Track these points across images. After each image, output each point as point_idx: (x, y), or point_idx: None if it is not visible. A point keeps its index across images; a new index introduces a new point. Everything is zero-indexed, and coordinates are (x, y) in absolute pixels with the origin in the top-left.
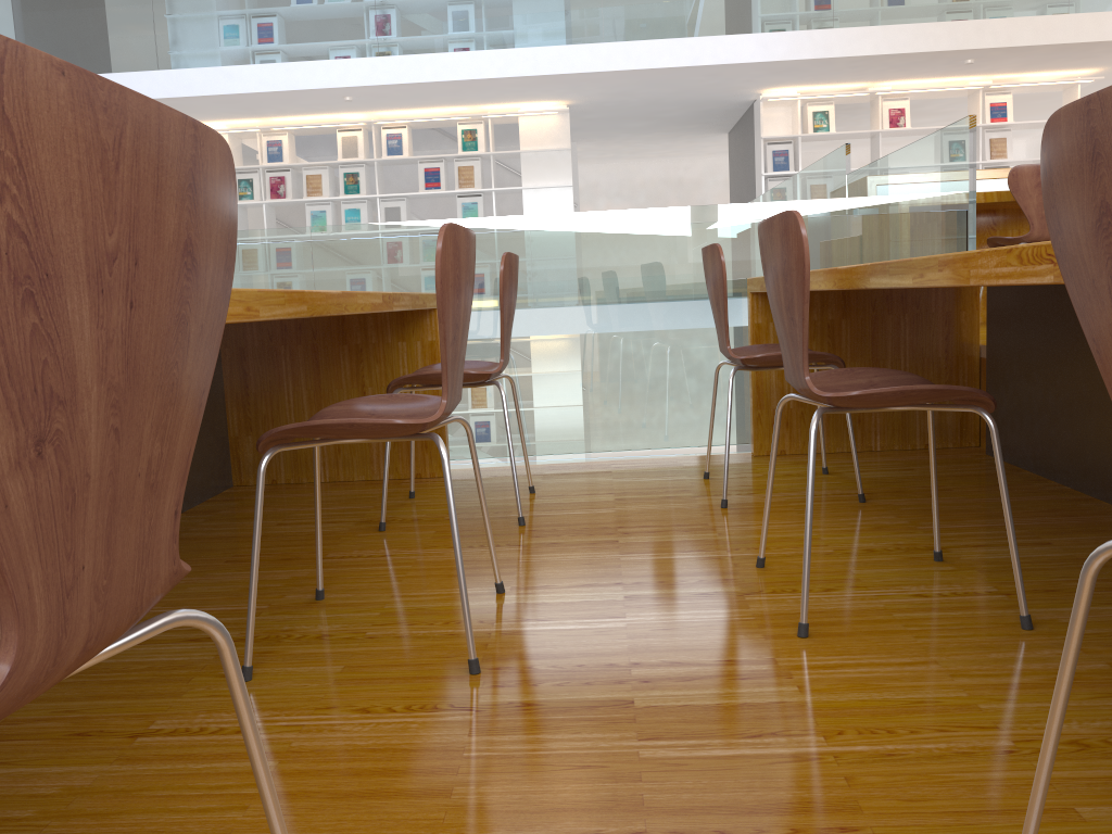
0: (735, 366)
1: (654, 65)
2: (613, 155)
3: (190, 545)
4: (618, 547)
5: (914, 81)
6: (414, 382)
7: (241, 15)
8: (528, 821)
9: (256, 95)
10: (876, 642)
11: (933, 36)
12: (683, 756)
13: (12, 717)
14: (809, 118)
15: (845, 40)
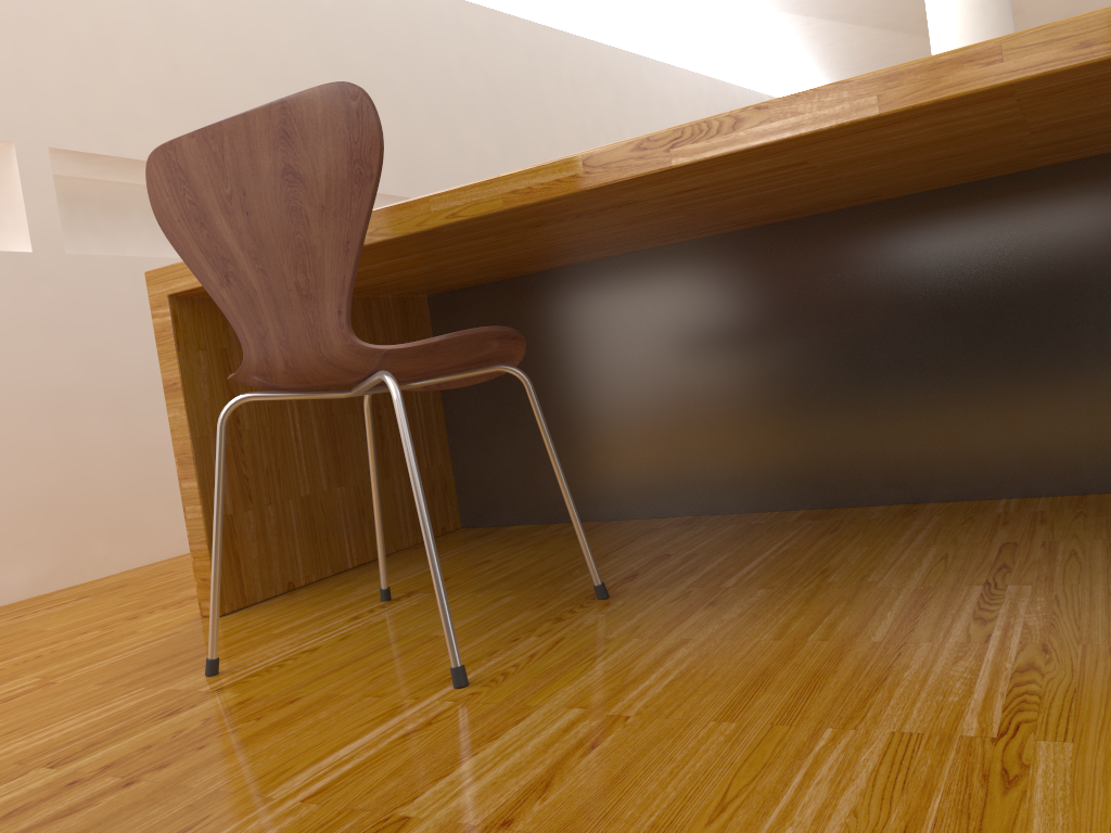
0: None
1: None
2: None
3: None
4: None
5: None
6: None
7: None
8: (612, 760)
9: None
10: None
11: None
12: None
13: (1062, 541)
14: None
15: None
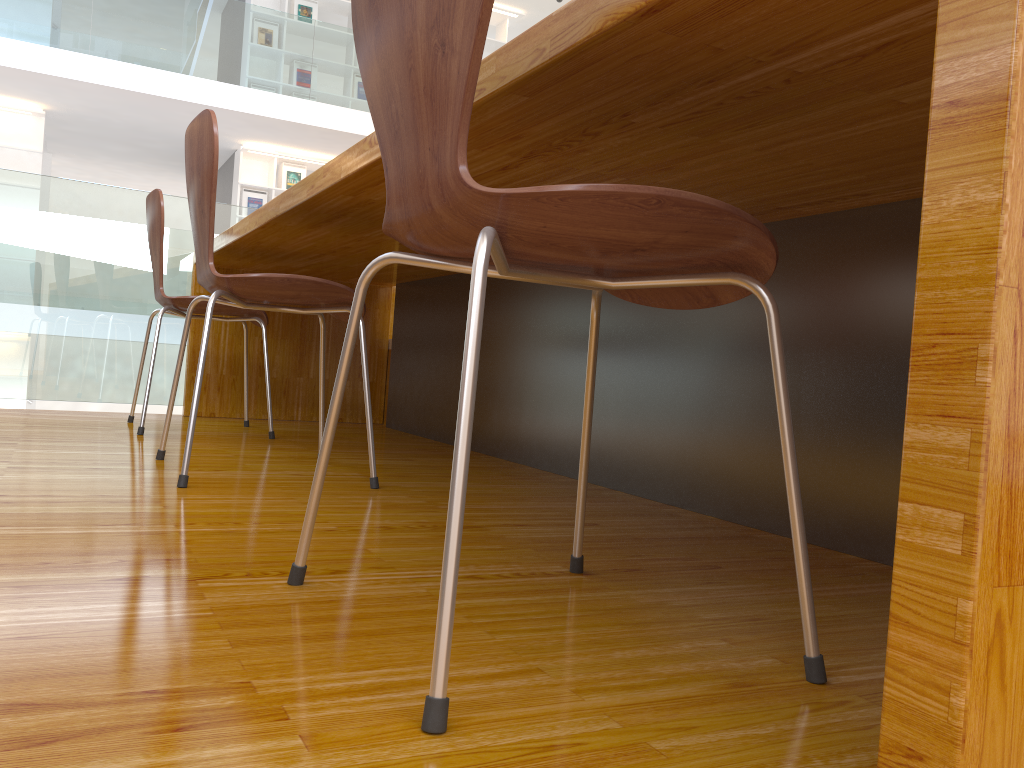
0: (166, 306)
1: (139, 89)
2: (91, 178)
3: None
4: (15, 446)
5: None
6: None
7: None
8: None
9: None
10: (248, 490)
11: None
12: (28, 533)
13: None
14: (284, 176)
15: (318, 113)
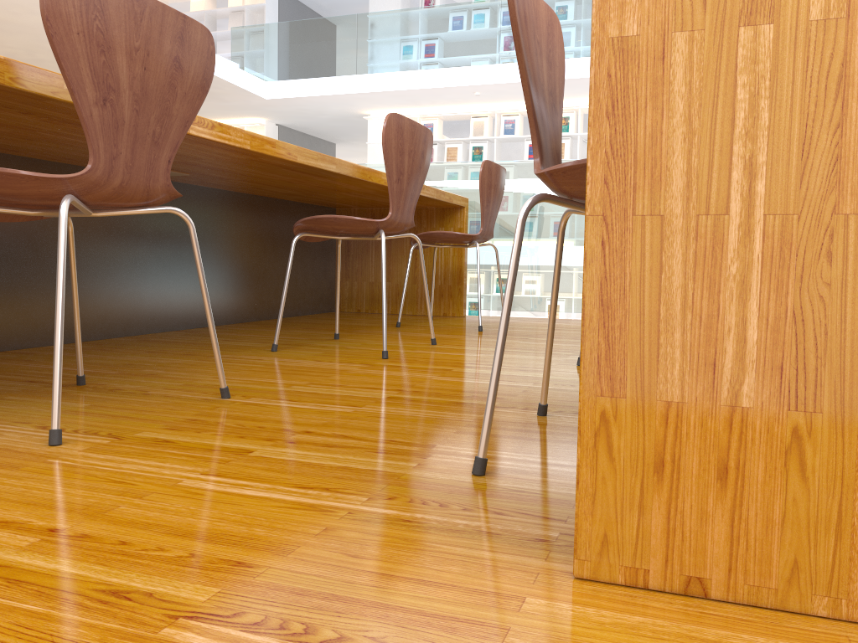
0: None
1: None
2: None
3: (290, 323)
4: (524, 340)
5: None
6: (426, 239)
7: (411, 38)
8: (354, 384)
9: (416, 91)
10: None
11: None
12: (452, 380)
13: (163, 349)
14: None
15: None
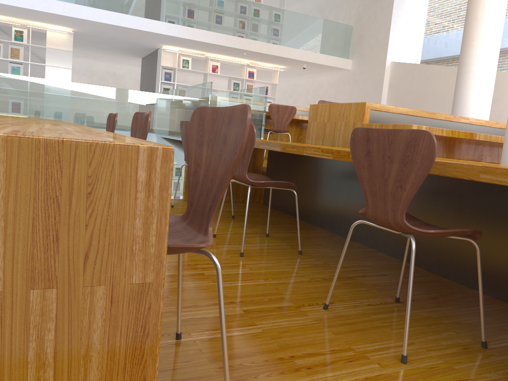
0: None
1: (121, 25)
2: (84, 56)
3: None
4: None
5: (223, 56)
6: None
7: None
8: (198, 301)
9: None
10: (263, 257)
11: (234, 41)
12: (229, 285)
13: None
14: (181, 61)
15: (201, 34)
